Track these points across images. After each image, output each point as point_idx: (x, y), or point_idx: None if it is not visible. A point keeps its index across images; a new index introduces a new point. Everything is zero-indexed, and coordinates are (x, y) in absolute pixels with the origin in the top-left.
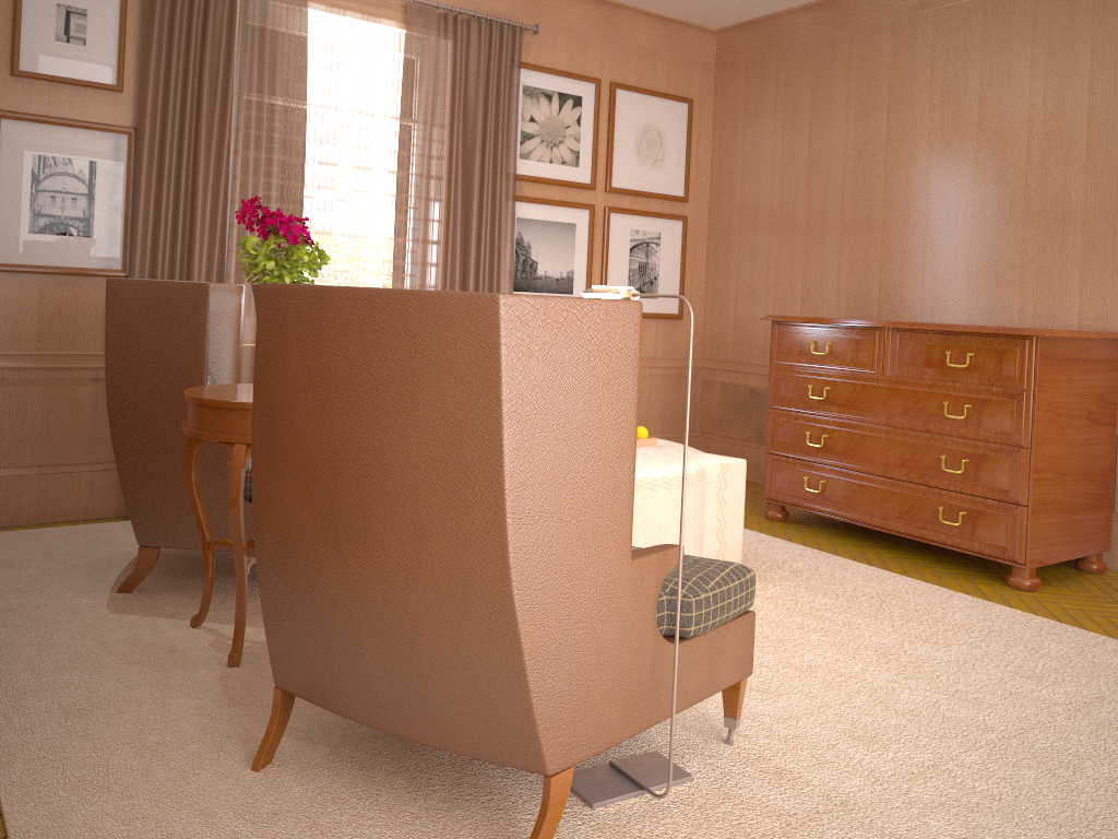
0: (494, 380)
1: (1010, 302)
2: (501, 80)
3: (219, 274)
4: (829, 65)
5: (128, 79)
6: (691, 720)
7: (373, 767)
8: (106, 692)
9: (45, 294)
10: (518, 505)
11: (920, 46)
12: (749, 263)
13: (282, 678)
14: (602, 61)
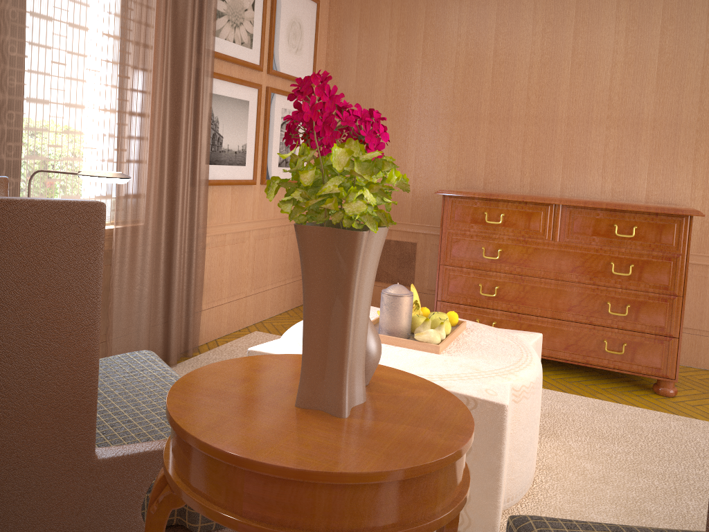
0: None
1: (594, 180)
2: None
3: None
4: None
5: None
6: None
7: None
8: None
9: None
10: None
11: None
12: None
13: None
14: None
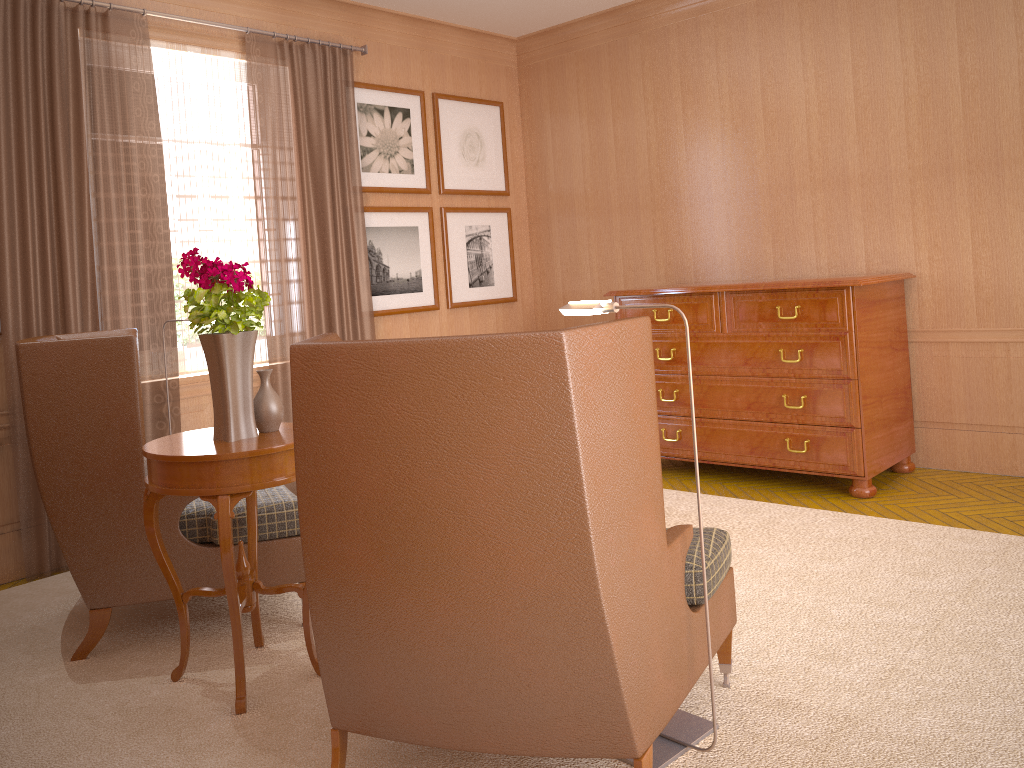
0: (566, 411)
1: (808, 256)
2: (339, 100)
3: (94, 318)
4: (624, 64)
5: None
6: None
7: None
8: None
9: None
10: (596, 521)
11: (705, 44)
12: (571, 245)
13: (342, 720)
14: (422, 75)
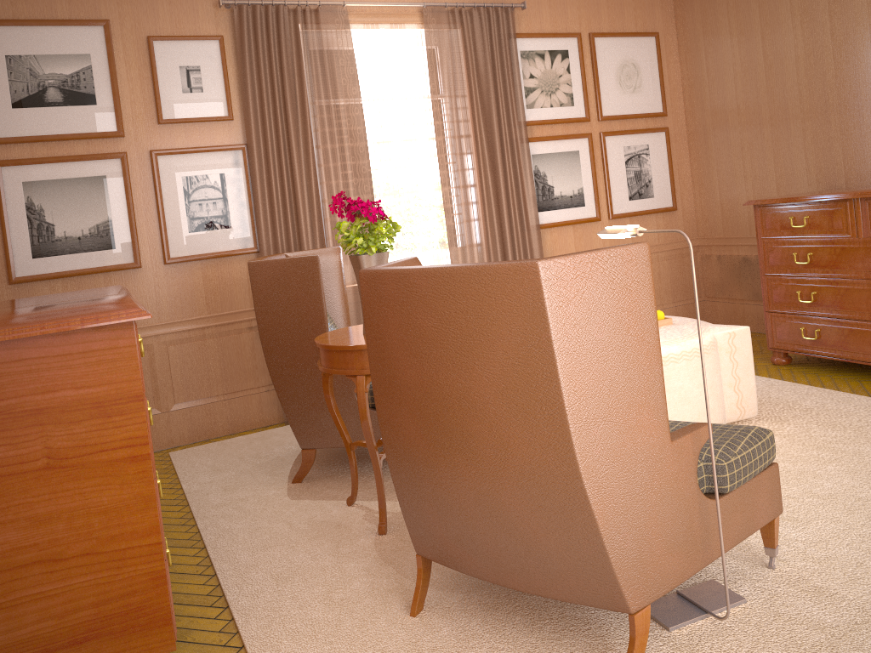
0: (543, 326)
1: None
2: (503, 51)
3: (321, 238)
4: None
5: (235, 109)
6: (737, 550)
7: (497, 607)
8: (299, 562)
9: (206, 273)
10: (576, 416)
11: None
12: (726, 157)
13: (420, 549)
14: (579, 18)
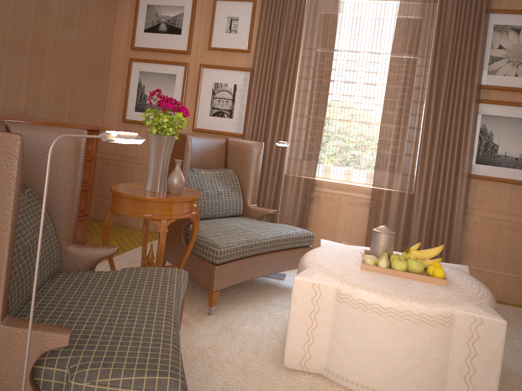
0: None
1: None
2: (469, 22)
3: (285, 139)
4: None
5: (253, 46)
6: None
7: None
8: None
9: None
10: None
11: None
12: None
13: None
14: None
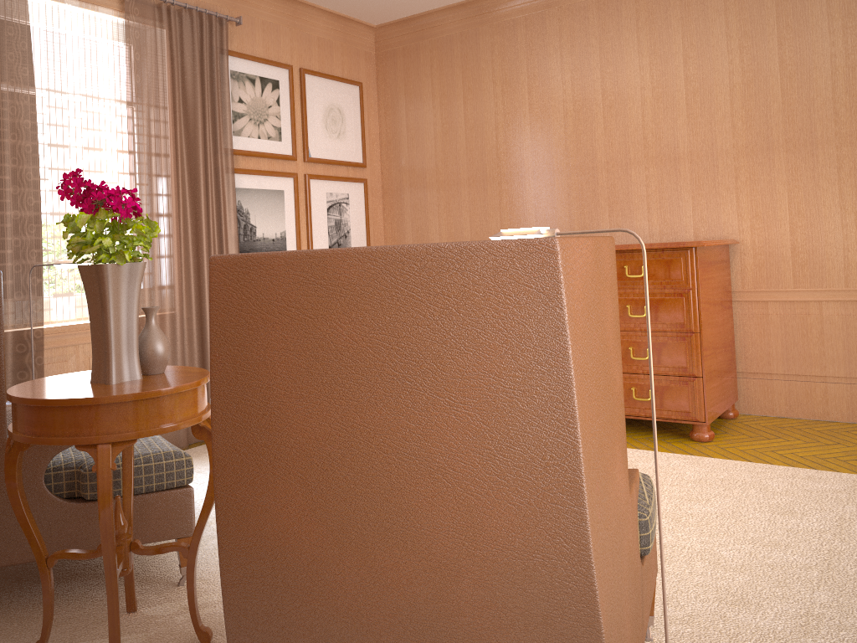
0: (558, 334)
1: (641, 224)
2: (214, 65)
3: None
4: (475, 52)
5: None
6: None
7: None
8: None
9: None
10: (587, 466)
11: (550, 35)
12: (422, 213)
13: None
14: (291, 50)
